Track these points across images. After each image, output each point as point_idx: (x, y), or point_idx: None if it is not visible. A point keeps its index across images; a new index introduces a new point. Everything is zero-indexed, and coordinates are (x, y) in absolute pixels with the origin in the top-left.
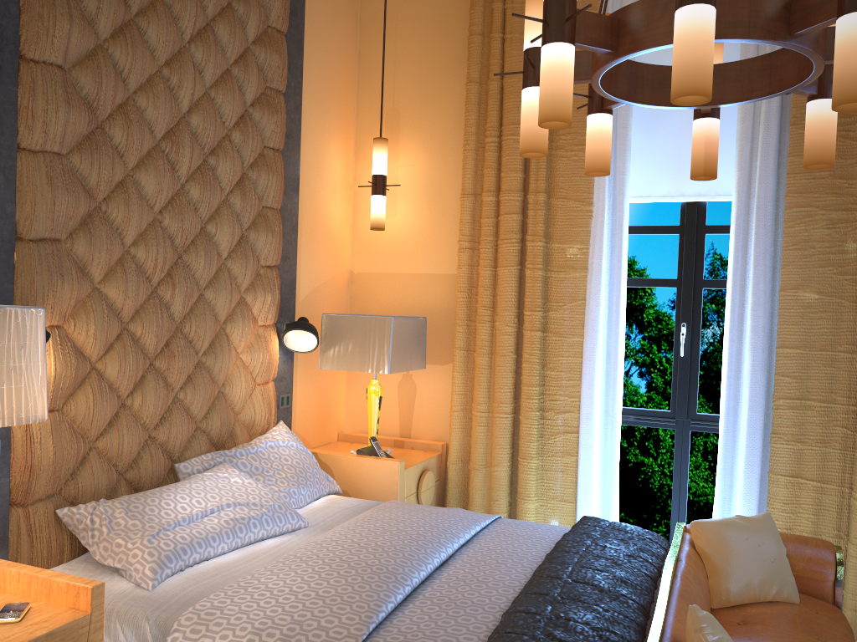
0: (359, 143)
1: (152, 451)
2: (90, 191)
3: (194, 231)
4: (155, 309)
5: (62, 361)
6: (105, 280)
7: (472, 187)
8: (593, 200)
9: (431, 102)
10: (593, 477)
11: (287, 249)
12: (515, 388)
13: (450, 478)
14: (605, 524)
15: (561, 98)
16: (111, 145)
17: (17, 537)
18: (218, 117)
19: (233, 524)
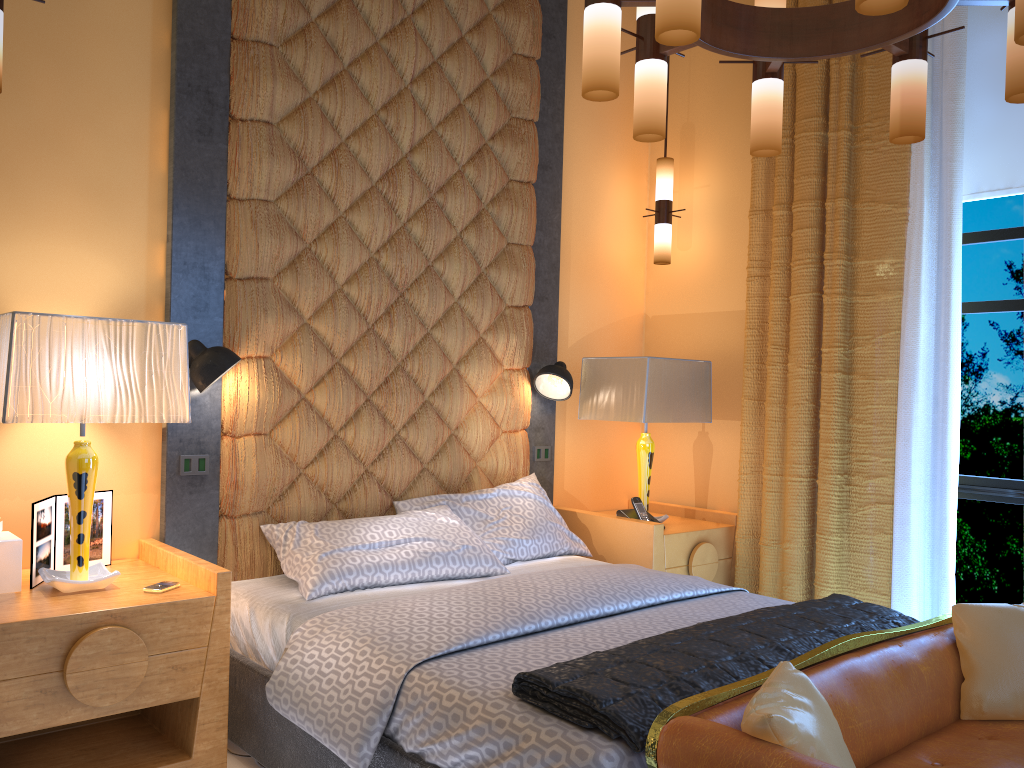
0: (653, 168)
1: (367, 485)
2: (299, 233)
3: (416, 269)
4: (369, 346)
5: (265, 388)
6: (314, 316)
7: (762, 202)
8: (909, 199)
9: (727, 108)
10: (912, 563)
11: (544, 289)
12: (815, 445)
13: (738, 555)
14: (850, 603)
15: (597, 64)
16: (320, 190)
17: (224, 545)
18: (445, 154)
19: (413, 556)
